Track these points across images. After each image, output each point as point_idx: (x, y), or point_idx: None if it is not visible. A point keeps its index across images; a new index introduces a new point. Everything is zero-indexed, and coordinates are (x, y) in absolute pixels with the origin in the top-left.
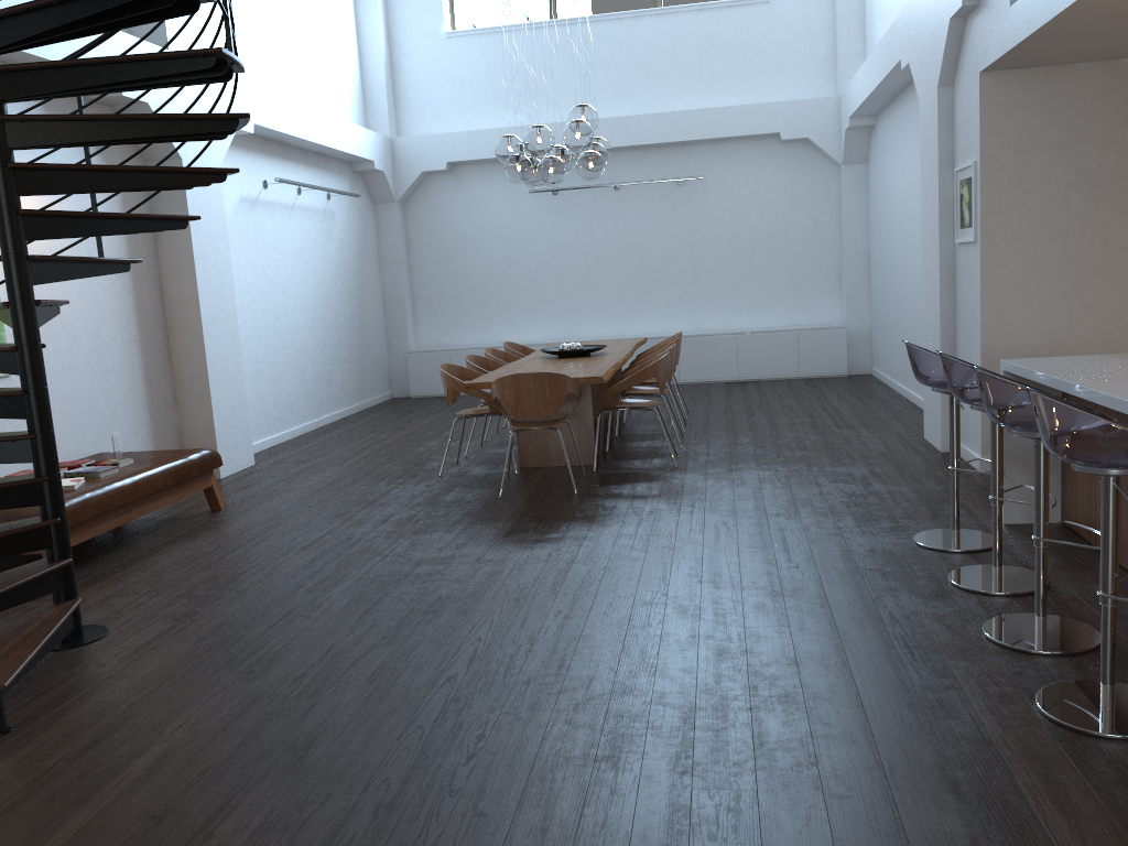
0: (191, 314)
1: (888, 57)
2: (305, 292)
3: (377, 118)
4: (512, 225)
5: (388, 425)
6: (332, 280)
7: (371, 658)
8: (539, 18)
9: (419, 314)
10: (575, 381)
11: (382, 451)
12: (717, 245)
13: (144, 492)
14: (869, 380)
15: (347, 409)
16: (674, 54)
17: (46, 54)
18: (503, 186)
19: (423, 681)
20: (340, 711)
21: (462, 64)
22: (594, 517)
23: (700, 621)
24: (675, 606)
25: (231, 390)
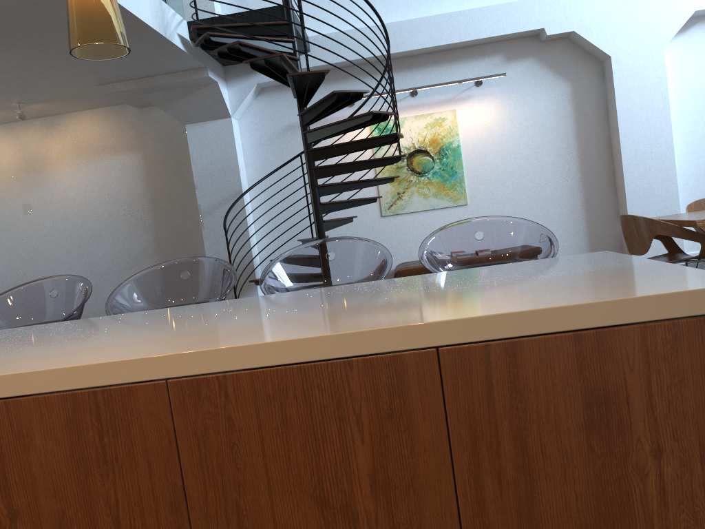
0: (619, 159)
1: None
2: None
3: None
4: None
5: None
6: None
7: None
8: None
9: None
10: (669, 224)
11: None
12: None
13: None
14: None
15: None
16: None
17: (479, 36)
18: None
19: None
20: None
21: None
22: None
23: None
24: None
25: (657, 210)
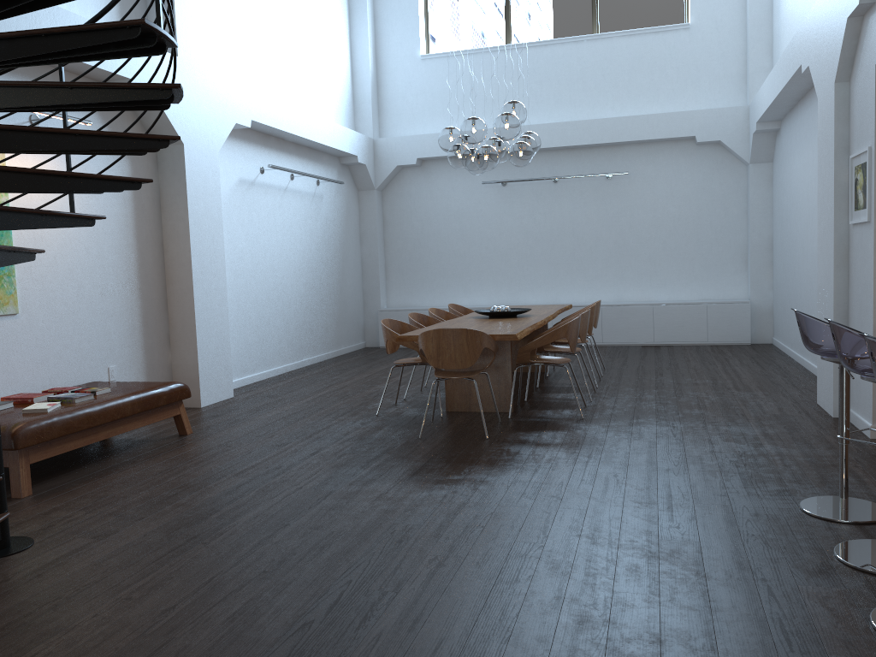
0: (184, 270)
1: (790, 65)
2: (292, 258)
3: (363, 123)
4: (468, 210)
5: (352, 369)
6: (317, 249)
7: (242, 594)
8: (496, 44)
9: (390, 280)
10: (491, 338)
11: (339, 390)
12: (639, 229)
13: (112, 417)
14: (770, 349)
15: (324, 354)
16: (607, 71)
17: None
18: (462, 178)
19: (278, 626)
20: (186, 653)
21: (432, 80)
22: (496, 461)
23: (568, 581)
24: (548, 561)
25: (216, 334)
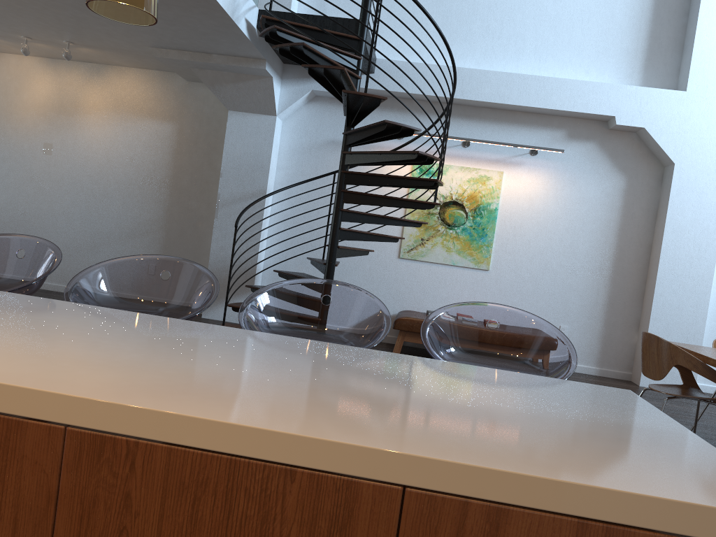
0: (654, 269)
1: None
2: None
3: None
4: None
5: None
6: None
7: None
8: None
9: None
10: (693, 357)
11: None
12: None
13: None
14: None
15: None
16: None
17: (548, 106)
18: None
19: None
20: None
21: None
22: None
23: None
24: None
25: (680, 331)
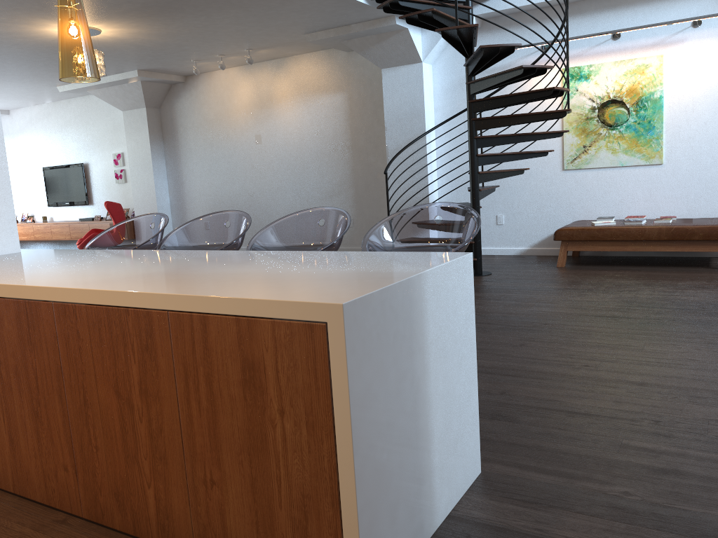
0: None
1: None
2: None
3: None
4: None
5: None
6: None
7: None
8: None
9: None
10: None
11: None
12: None
13: (634, 238)
14: None
15: None
16: None
17: None
18: None
19: None
20: None
21: None
22: (645, 335)
23: None
24: None
25: None
